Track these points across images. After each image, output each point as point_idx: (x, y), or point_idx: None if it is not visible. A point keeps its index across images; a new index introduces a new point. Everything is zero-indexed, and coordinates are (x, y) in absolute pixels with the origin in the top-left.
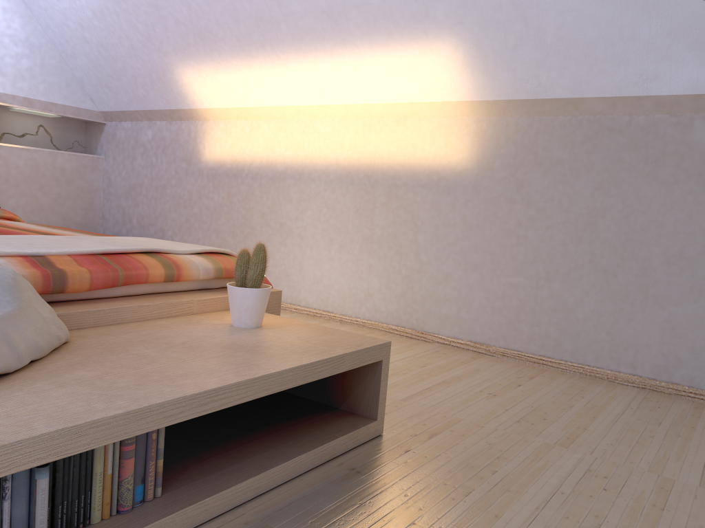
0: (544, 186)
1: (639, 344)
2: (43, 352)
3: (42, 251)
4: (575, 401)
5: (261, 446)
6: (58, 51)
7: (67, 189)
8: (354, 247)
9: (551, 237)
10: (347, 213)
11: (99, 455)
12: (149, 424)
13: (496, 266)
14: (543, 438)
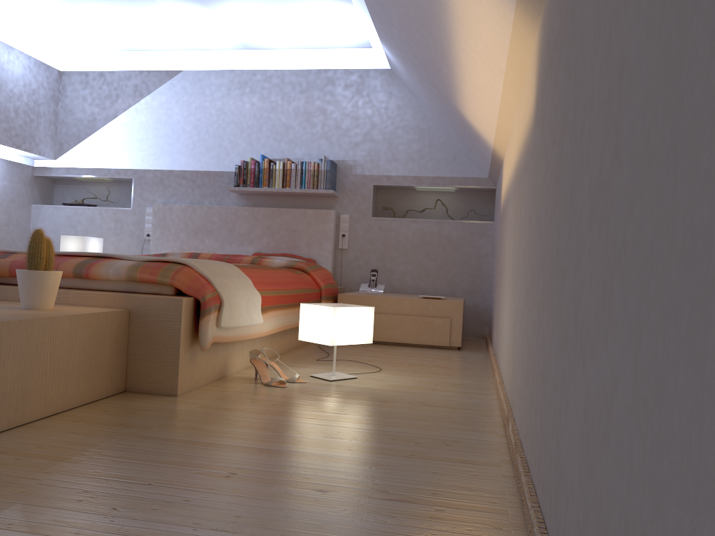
0: (549, 105)
1: (569, 485)
2: None
3: (19, 250)
4: (272, 535)
5: None
6: (445, 130)
7: (452, 256)
8: (510, 284)
9: (547, 210)
10: (512, 236)
11: None
12: None
13: (531, 289)
14: (5, 506)
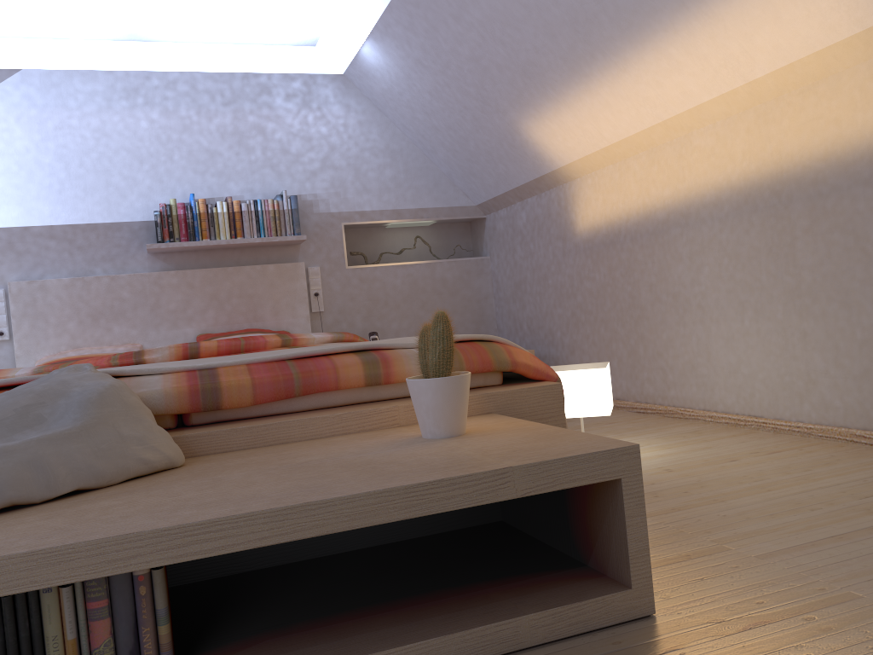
0: None
1: None
2: (104, 478)
3: (214, 363)
4: None
5: (390, 620)
6: (420, 151)
7: (451, 302)
8: (775, 308)
9: None
10: (756, 258)
11: (47, 612)
12: (75, 571)
13: None
14: None
